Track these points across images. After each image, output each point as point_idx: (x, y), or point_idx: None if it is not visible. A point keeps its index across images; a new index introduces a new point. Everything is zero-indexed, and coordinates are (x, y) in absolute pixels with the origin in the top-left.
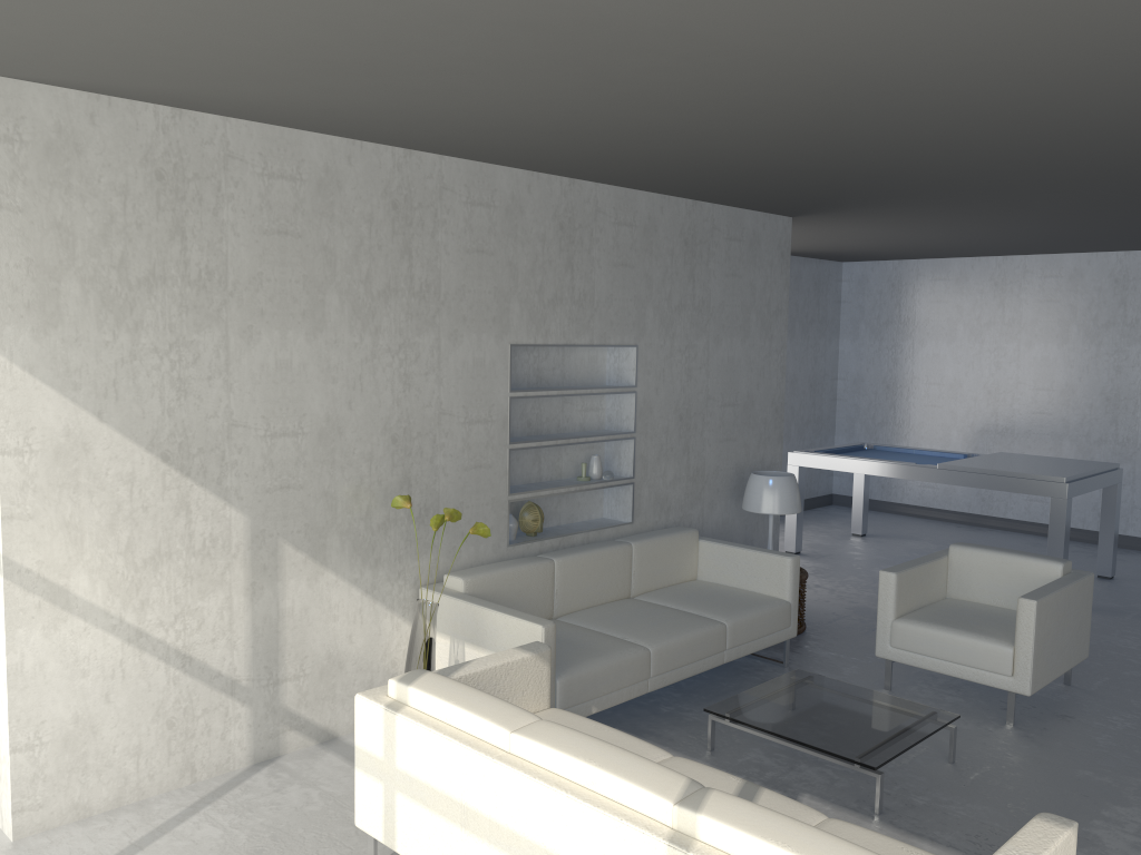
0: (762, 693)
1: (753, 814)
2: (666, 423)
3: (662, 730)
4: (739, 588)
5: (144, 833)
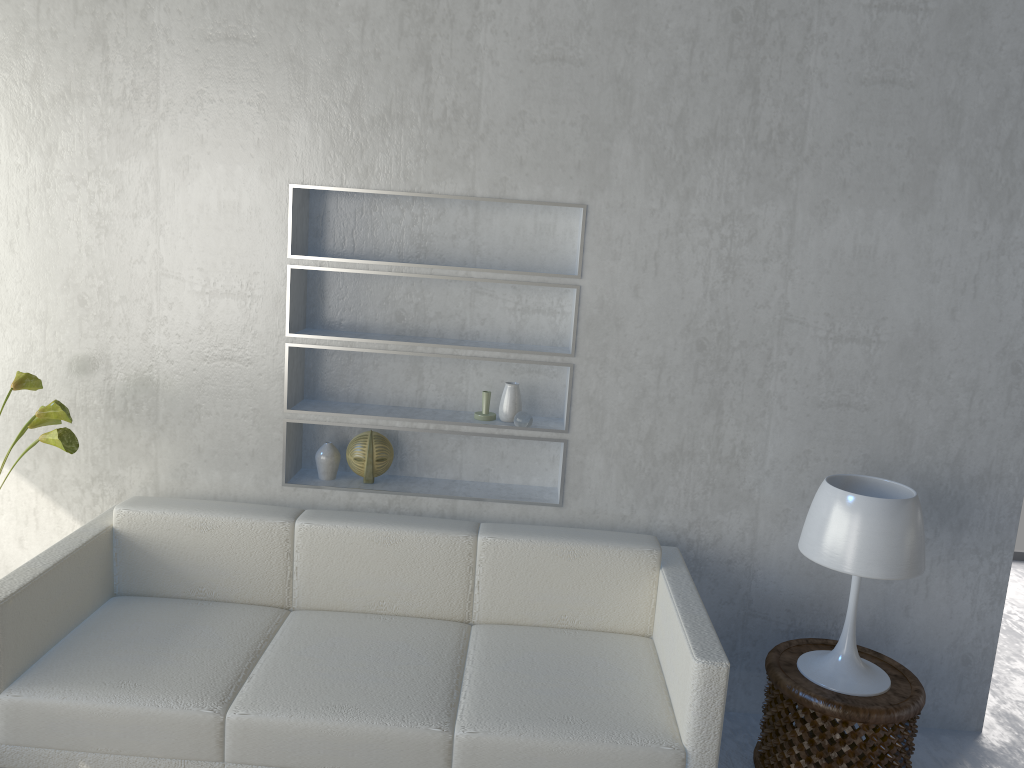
0: None
1: None
2: (660, 351)
3: None
4: (665, 680)
5: None
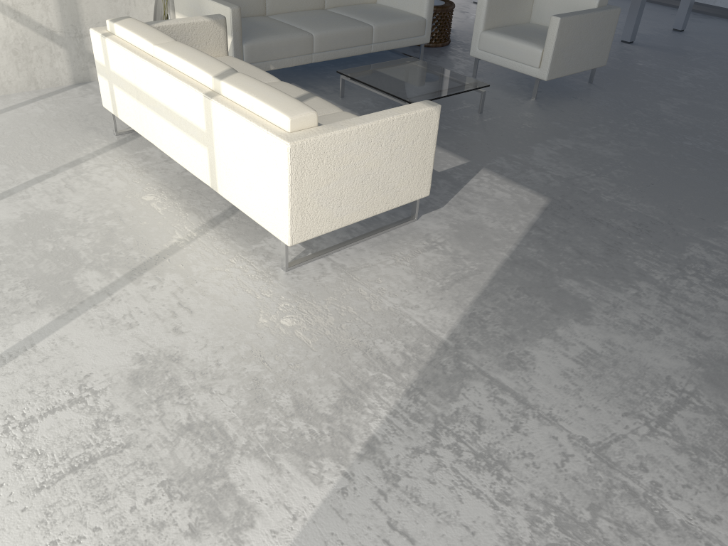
0: (379, 66)
1: (249, 82)
2: None
3: (320, 86)
4: (398, 9)
5: (2, 108)
